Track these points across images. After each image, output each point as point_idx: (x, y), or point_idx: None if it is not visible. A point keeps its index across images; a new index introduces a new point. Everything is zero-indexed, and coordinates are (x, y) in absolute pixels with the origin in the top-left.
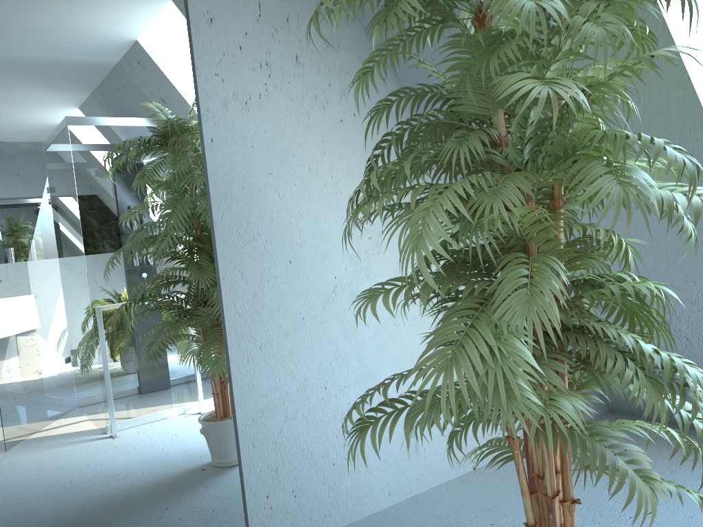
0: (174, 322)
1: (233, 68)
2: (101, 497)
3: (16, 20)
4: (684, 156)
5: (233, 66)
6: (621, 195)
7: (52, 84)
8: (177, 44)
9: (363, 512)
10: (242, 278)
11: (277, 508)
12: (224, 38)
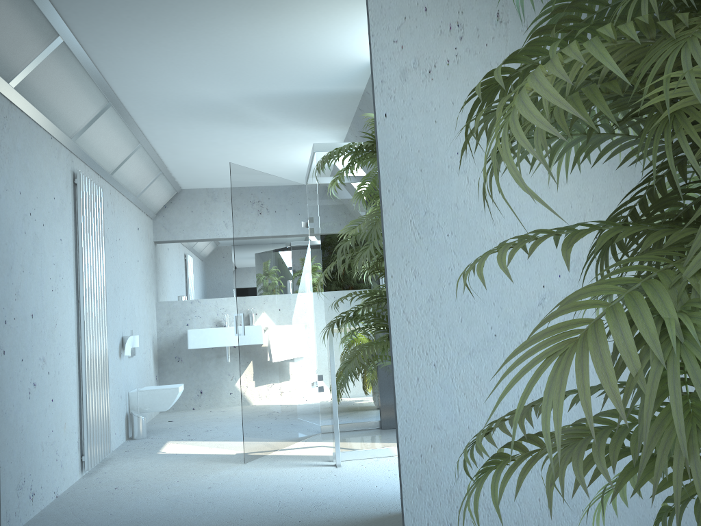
0: (330, 323)
1: (416, 33)
2: (236, 514)
3: (189, 3)
4: None
5: (416, 30)
6: None
7: (218, 63)
8: (352, 13)
9: None
10: (415, 277)
11: None
12: (406, 0)
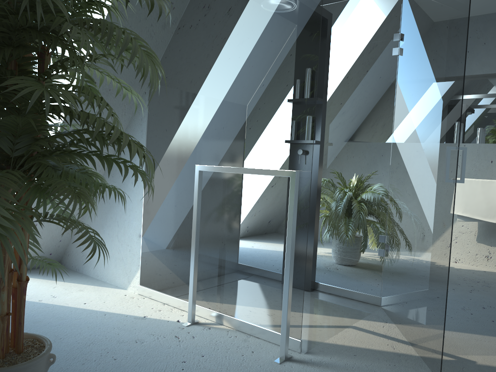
0: None
1: None
2: None
3: None
4: None
5: None
6: None
7: None
8: None
9: None
10: None
11: None
12: None
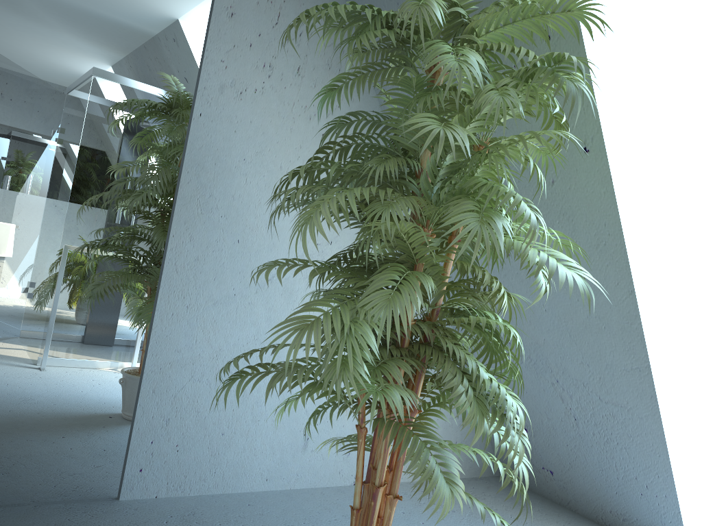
0: (116, 259)
1: (239, 61)
2: (1, 391)
3: None
4: (533, 213)
5: (239, 58)
6: (476, 230)
7: (75, 24)
8: (195, 25)
9: (237, 488)
10: (190, 241)
11: (157, 455)
12: (238, 33)
